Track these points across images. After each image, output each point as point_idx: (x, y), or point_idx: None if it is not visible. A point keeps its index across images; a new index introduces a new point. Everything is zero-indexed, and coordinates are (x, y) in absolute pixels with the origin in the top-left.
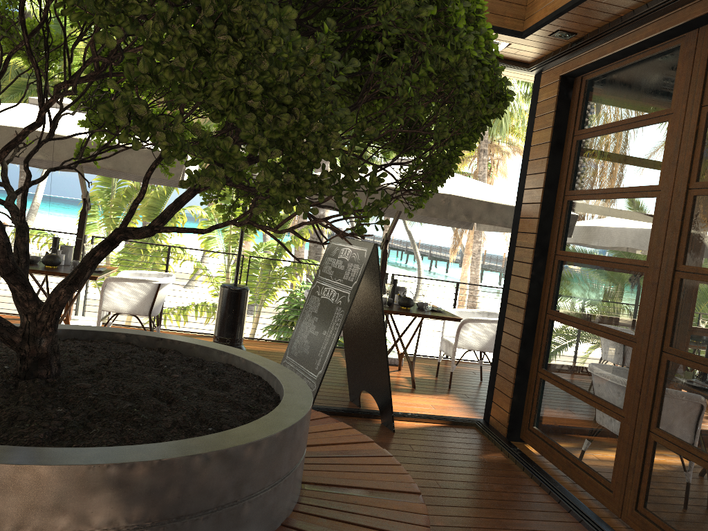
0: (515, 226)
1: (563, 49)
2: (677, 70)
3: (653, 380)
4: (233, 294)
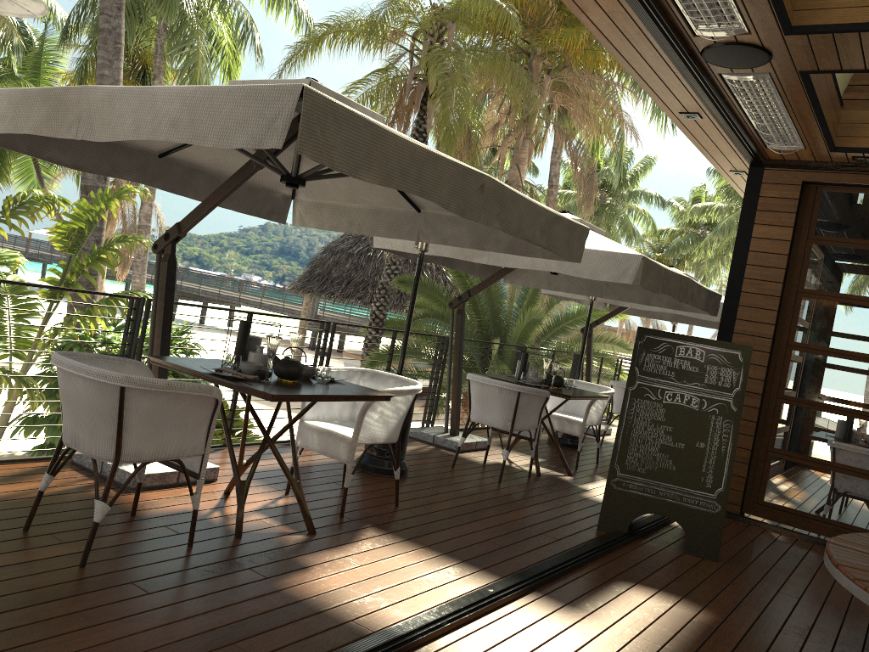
0: (729, 312)
1: (835, 165)
2: None
3: None
4: None
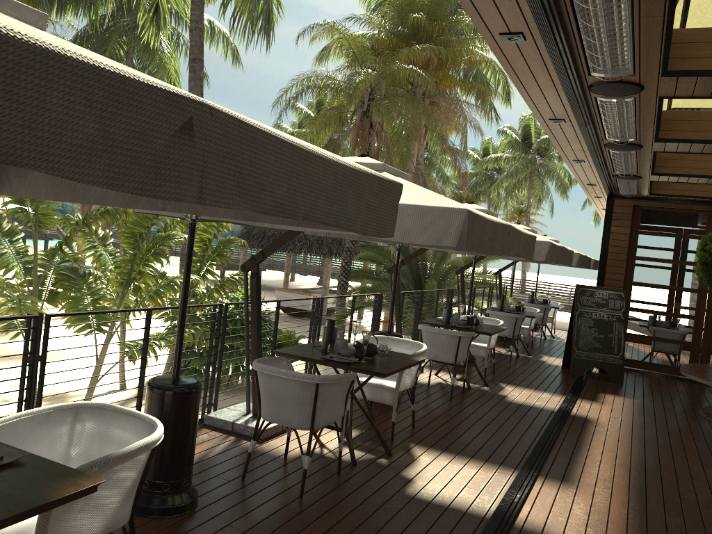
0: (602, 269)
1: (649, 198)
2: (706, 223)
3: (709, 330)
4: None
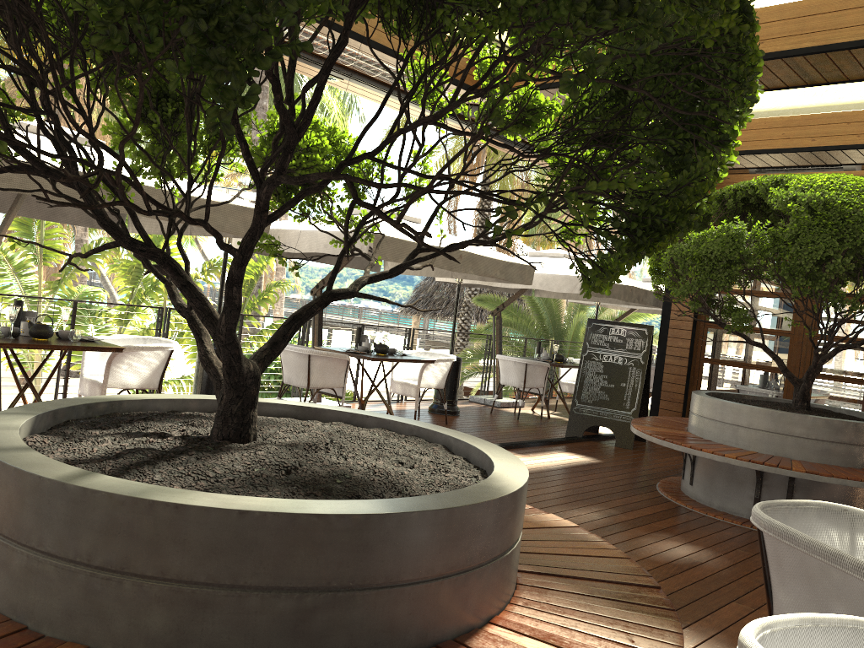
0: (666, 306)
1: None
2: None
3: None
4: (458, 364)
